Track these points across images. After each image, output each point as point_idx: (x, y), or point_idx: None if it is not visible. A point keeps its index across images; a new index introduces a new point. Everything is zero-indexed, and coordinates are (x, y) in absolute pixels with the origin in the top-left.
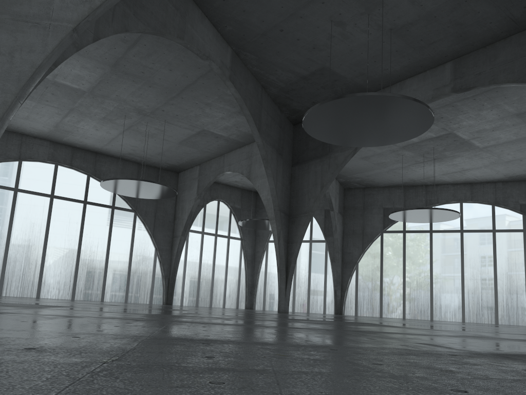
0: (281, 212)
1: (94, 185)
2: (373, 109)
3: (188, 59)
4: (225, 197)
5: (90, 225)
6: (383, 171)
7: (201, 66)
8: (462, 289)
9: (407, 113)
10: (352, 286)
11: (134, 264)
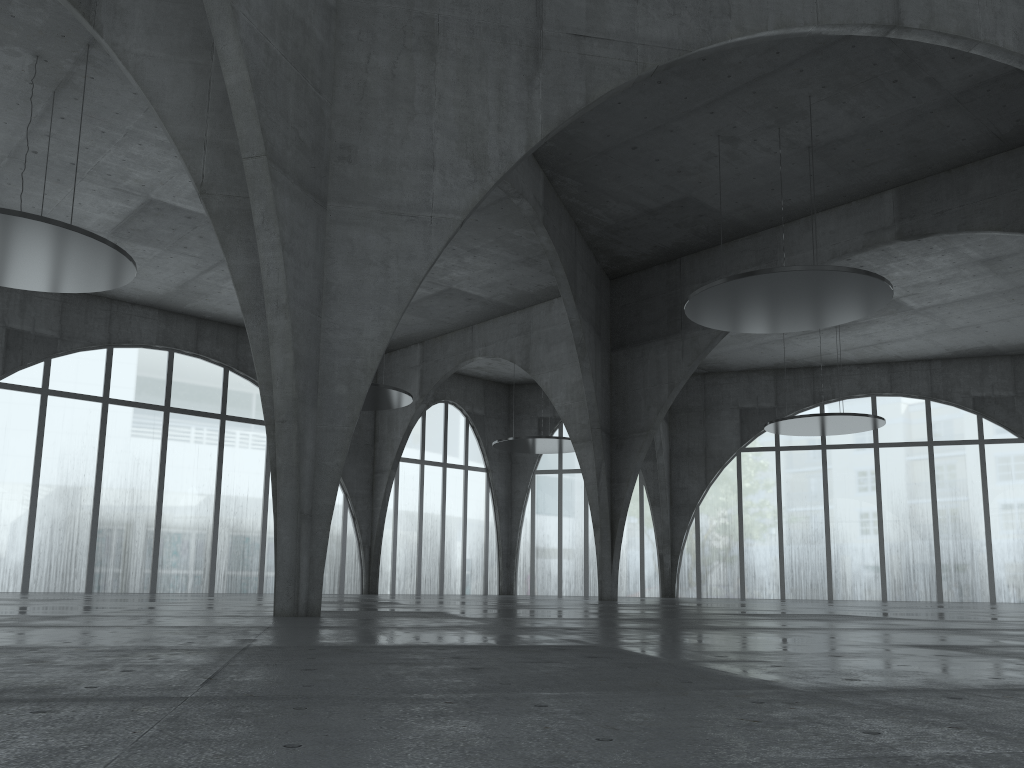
0: (602, 430)
1: (237, 386)
2: (805, 286)
3: None
4: (458, 395)
5: (233, 458)
6: (744, 347)
7: None
8: (880, 544)
9: (854, 291)
10: (689, 546)
11: None
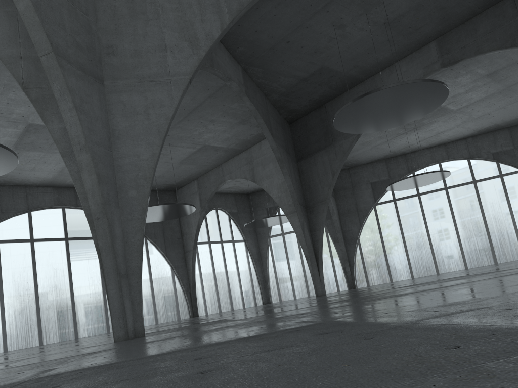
0: (300, 205)
1: None
2: (399, 96)
3: (199, 83)
4: (221, 204)
5: None
6: (367, 149)
7: (210, 87)
8: (458, 240)
9: (427, 94)
10: (358, 260)
11: (156, 286)
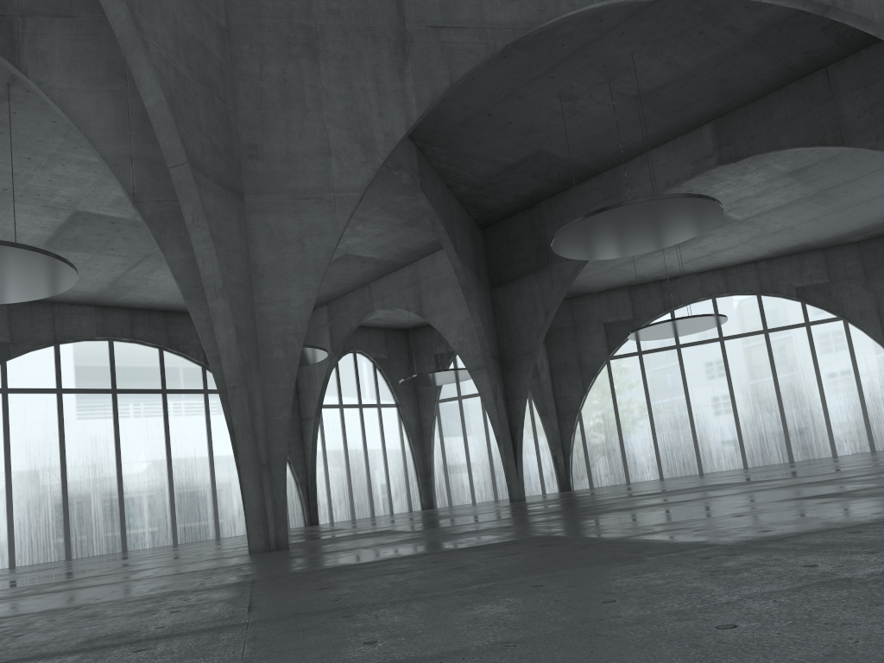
0: (493, 358)
1: (172, 363)
2: (650, 214)
3: None
4: (363, 345)
5: (178, 425)
6: (601, 271)
7: None
8: (735, 421)
9: (691, 213)
10: (577, 446)
11: None
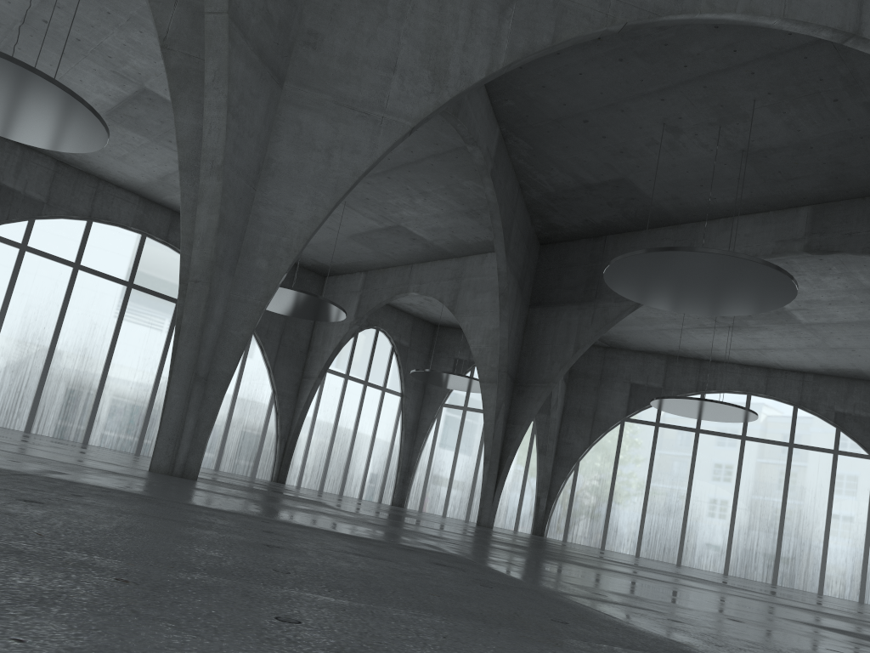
0: (508, 375)
1: None
2: (718, 271)
3: (427, 130)
4: (389, 325)
5: None
6: (645, 329)
7: (440, 142)
8: (730, 524)
9: (762, 285)
10: (564, 494)
11: (238, 411)
